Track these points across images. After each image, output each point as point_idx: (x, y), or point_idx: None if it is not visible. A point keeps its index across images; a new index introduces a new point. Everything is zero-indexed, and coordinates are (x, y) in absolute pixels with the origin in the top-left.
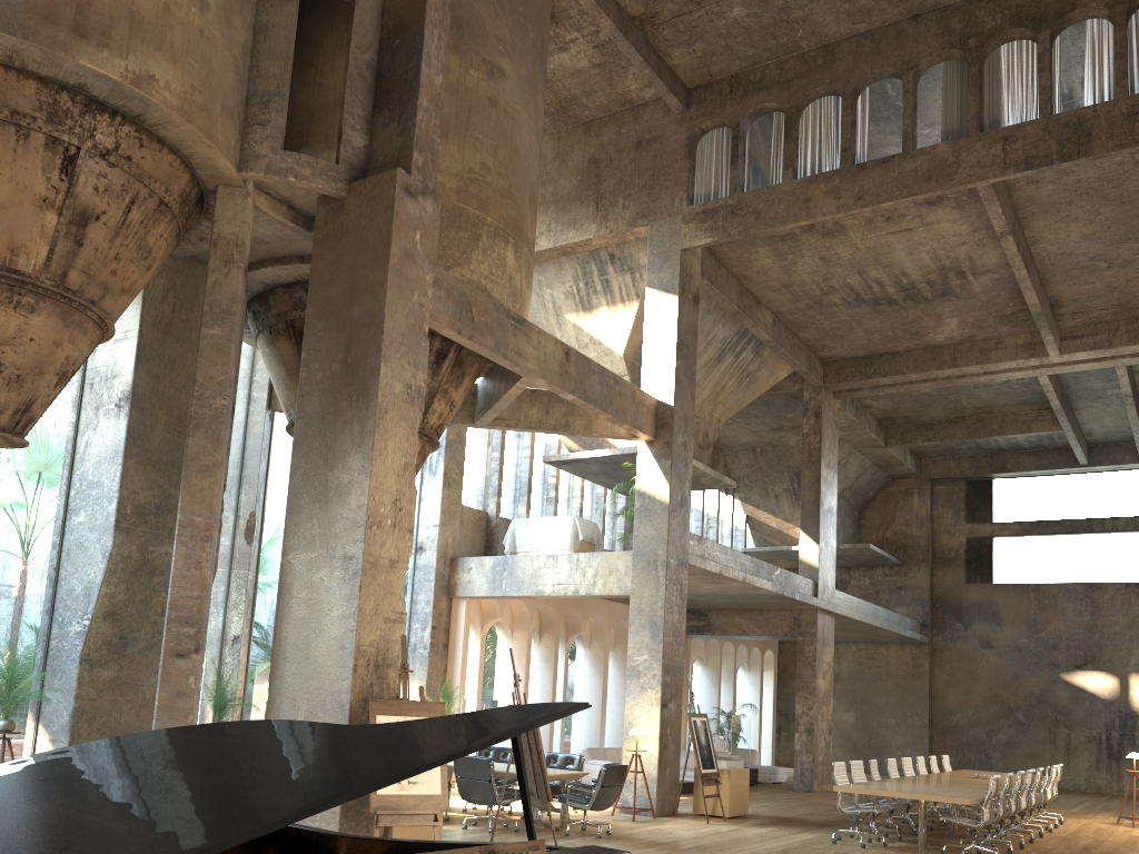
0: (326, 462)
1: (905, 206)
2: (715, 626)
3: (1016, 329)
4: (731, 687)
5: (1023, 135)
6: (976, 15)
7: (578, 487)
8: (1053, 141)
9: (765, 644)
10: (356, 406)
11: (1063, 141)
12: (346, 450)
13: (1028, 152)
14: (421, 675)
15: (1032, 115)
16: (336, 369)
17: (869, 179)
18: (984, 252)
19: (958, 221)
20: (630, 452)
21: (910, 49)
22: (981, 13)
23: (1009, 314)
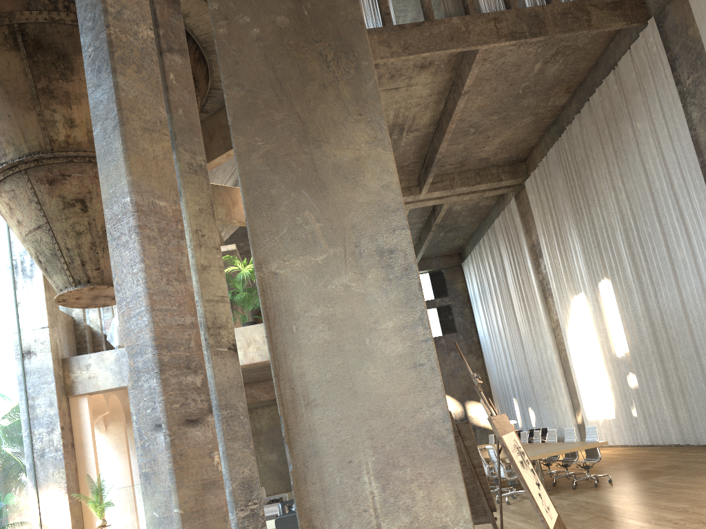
0: (304, 137)
1: (408, 67)
2: None
3: (401, 177)
4: None
5: (505, 18)
6: None
7: None
8: (524, 24)
9: None
10: (337, 67)
11: (530, 25)
12: (337, 121)
13: (511, 29)
14: (57, 479)
15: (498, 10)
16: (285, 24)
17: (409, 36)
18: (424, 114)
19: (427, 86)
20: None
21: None
22: None
23: (406, 165)
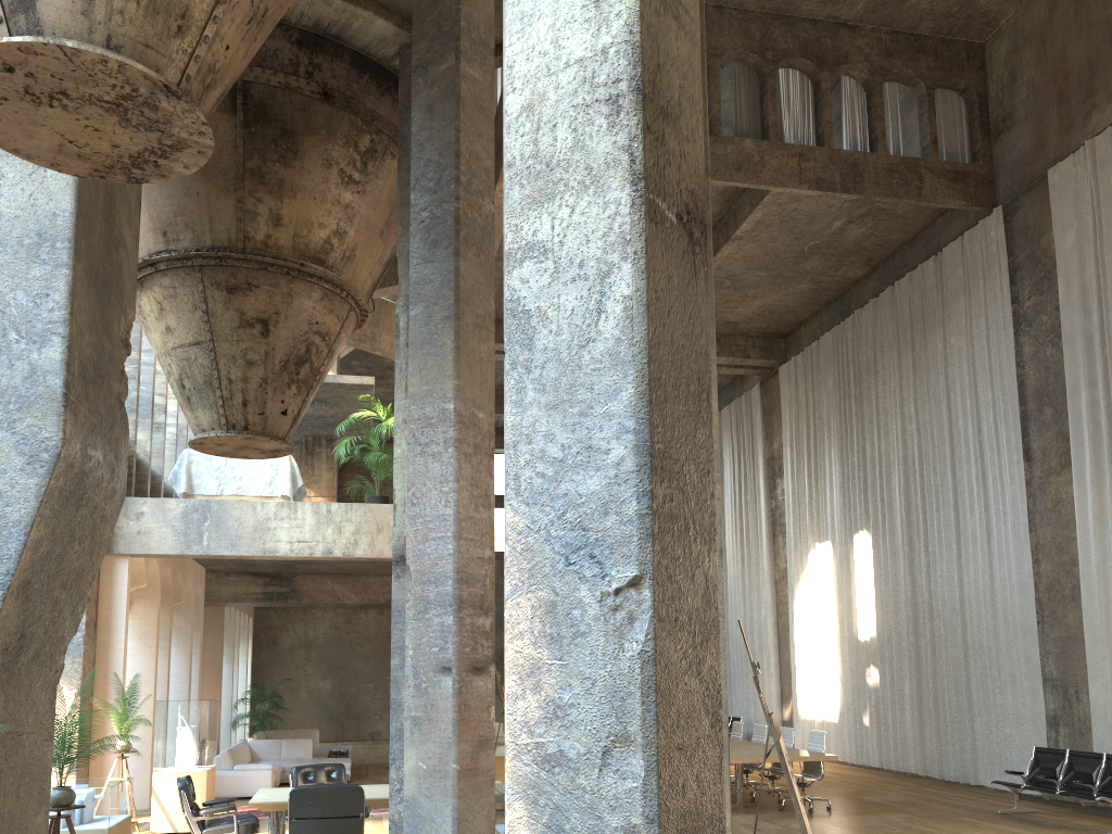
0: None
1: None
2: (302, 593)
3: None
4: (236, 661)
5: (814, 157)
6: (771, 31)
7: (174, 413)
8: (837, 172)
9: (250, 611)
10: None
11: (844, 175)
12: None
13: (818, 175)
14: (69, 671)
15: (806, 141)
16: None
17: None
18: None
19: None
20: (327, 380)
21: (716, 37)
22: (776, 32)
23: None
